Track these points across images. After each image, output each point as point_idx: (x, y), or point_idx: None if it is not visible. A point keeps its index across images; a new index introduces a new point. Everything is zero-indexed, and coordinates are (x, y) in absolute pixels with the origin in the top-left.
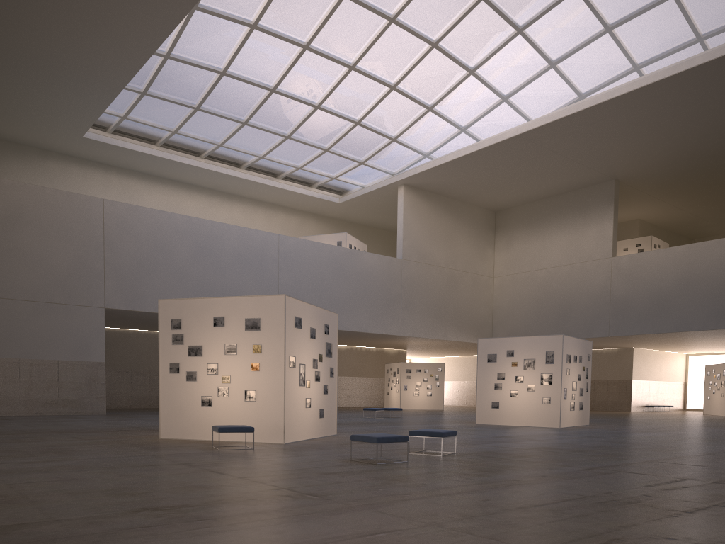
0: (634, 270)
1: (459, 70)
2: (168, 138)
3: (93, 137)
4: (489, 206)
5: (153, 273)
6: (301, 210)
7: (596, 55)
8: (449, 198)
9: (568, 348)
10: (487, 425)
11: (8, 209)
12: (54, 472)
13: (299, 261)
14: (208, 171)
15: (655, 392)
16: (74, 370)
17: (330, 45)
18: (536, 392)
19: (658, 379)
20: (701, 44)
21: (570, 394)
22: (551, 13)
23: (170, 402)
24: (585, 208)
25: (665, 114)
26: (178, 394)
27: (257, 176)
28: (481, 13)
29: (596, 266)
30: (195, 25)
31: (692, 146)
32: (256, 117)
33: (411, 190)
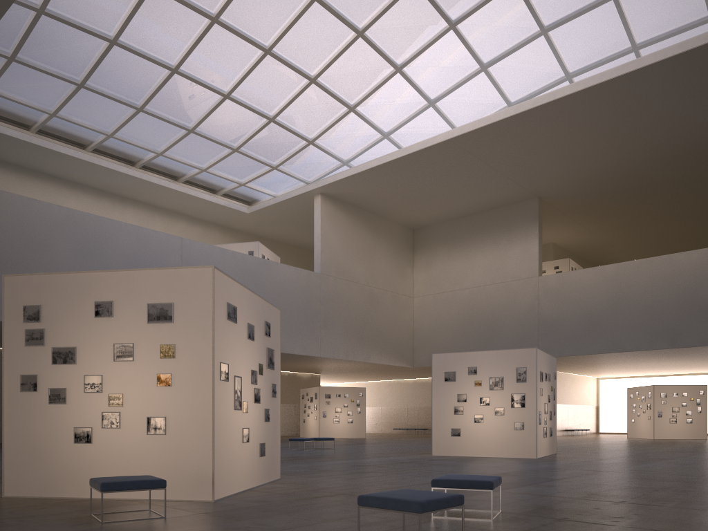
0: (563, 289)
1: (385, 66)
2: (46, 122)
3: None
4: (408, 223)
5: None
6: (204, 220)
7: (529, 60)
8: (368, 212)
9: (541, 364)
10: (447, 456)
11: None
12: None
13: None
14: (95, 165)
15: (573, 415)
16: None
17: (243, 21)
18: (506, 416)
19: (575, 402)
20: (636, 54)
21: (543, 418)
22: (486, 8)
23: (22, 438)
24: (509, 226)
25: (603, 123)
26: (36, 426)
27: (154, 177)
28: (412, 1)
29: (522, 286)
30: None
31: (620, 163)
32: (154, 103)
33: (329, 200)
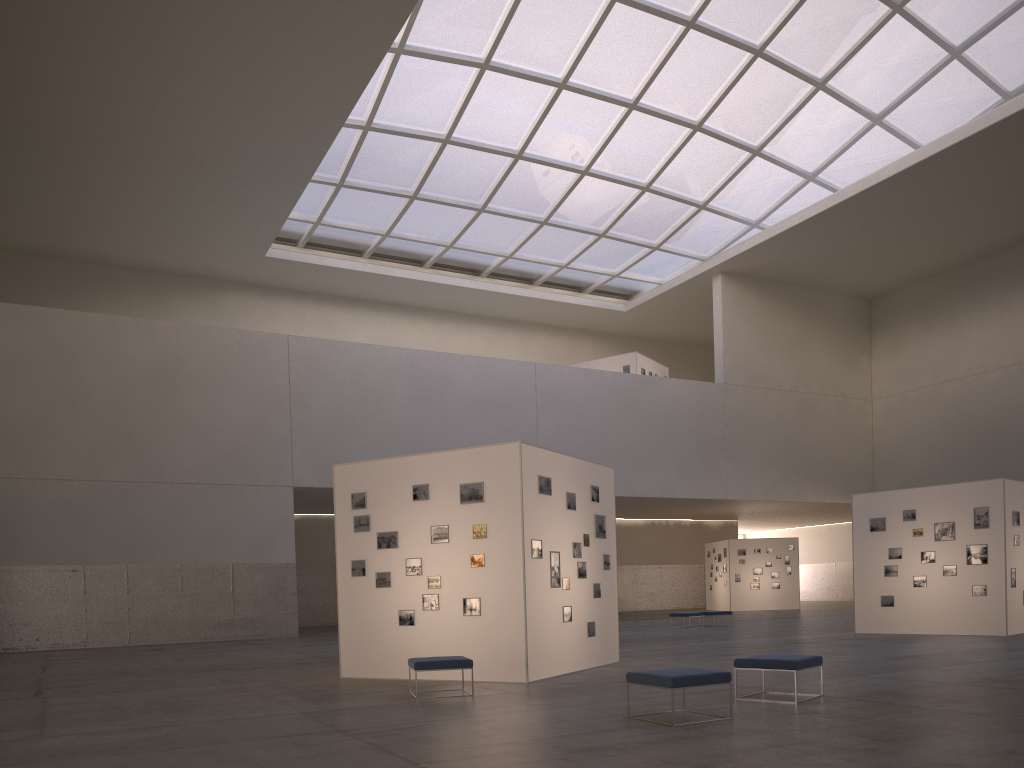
0: None
1: (799, 86)
2: (378, 245)
3: (279, 255)
4: (859, 291)
5: (358, 433)
6: (570, 328)
7: None
8: (794, 286)
9: (1015, 501)
10: (875, 634)
11: (164, 360)
12: (125, 753)
13: (566, 399)
14: (435, 284)
15: None
16: (254, 575)
17: (598, 77)
18: (959, 577)
19: None
20: None
21: (1022, 578)
22: None
23: (355, 621)
24: (1023, 276)
25: None
26: (365, 609)
27: (504, 285)
28: None
29: None
30: (402, 77)
31: None
32: (497, 199)
33: (733, 279)
